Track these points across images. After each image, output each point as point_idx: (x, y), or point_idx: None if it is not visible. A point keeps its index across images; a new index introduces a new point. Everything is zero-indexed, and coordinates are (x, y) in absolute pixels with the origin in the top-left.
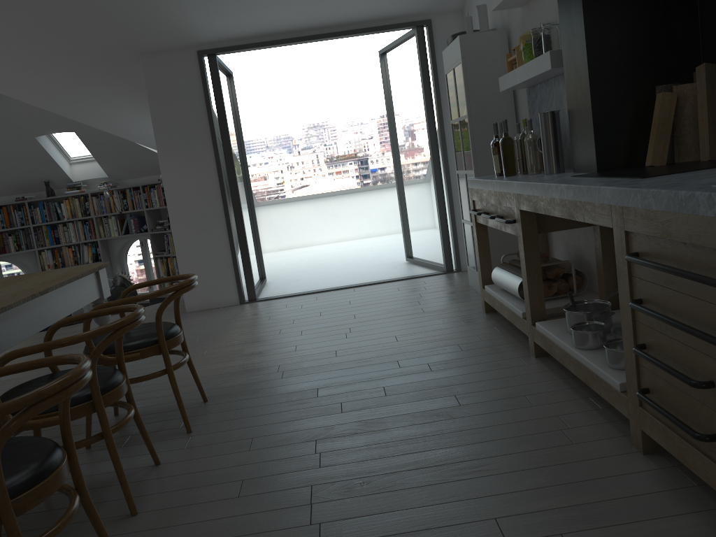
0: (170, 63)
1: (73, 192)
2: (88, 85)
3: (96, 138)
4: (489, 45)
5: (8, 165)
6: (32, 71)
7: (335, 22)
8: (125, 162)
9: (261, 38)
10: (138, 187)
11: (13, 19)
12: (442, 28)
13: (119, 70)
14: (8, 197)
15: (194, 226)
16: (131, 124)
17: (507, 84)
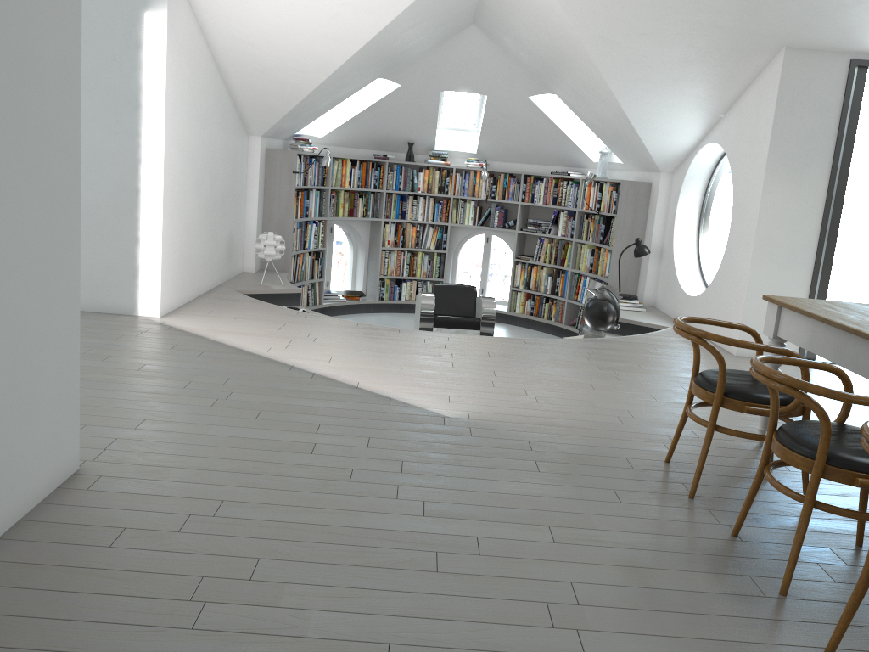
0: (815, 66)
1: (437, 163)
2: (684, 66)
3: (506, 109)
4: None
5: (390, 115)
6: (653, 38)
7: None
8: (512, 142)
9: None
10: (511, 174)
11: None
12: None
13: (738, 58)
14: (362, 151)
15: (777, 260)
16: (662, 116)
17: None
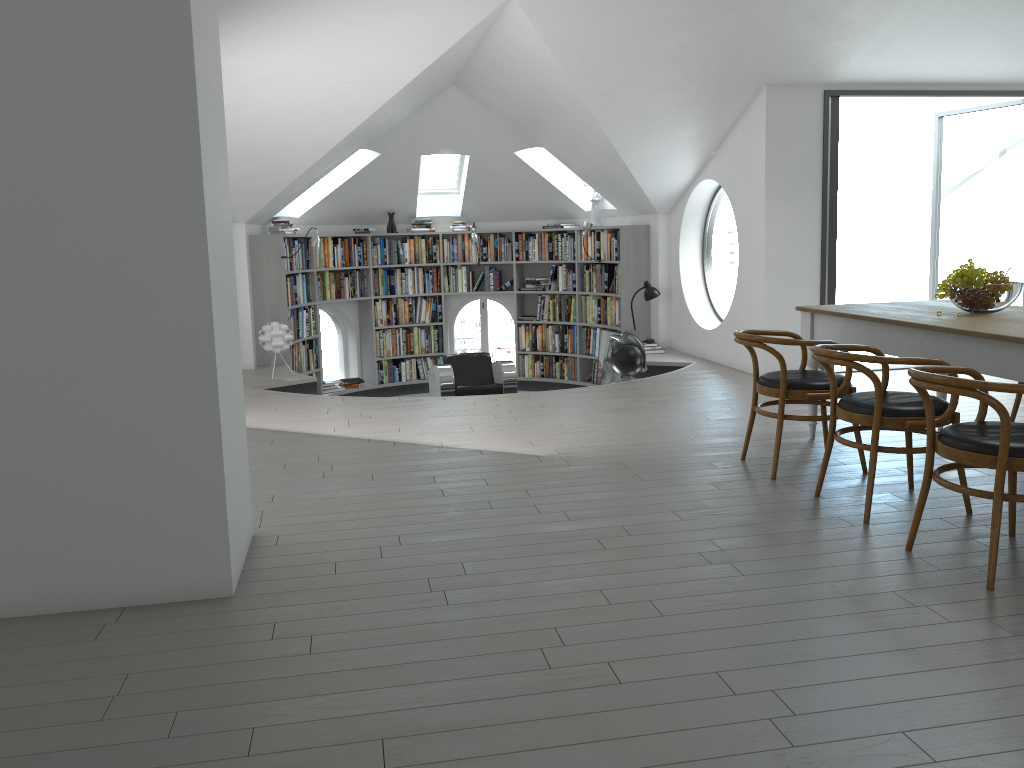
0: (794, 99)
1: (421, 230)
2: (676, 110)
3: (490, 167)
4: None
5: (369, 186)
6: (647, 87)
7: (967, 80)
8: (498, 200)
9: (889, 86)
10: (500, 234)
11: (704, 32)
12: None
13: (725, 98)
14: (340, 227)
15: (787, 282)
16: (658, 159)
17: None
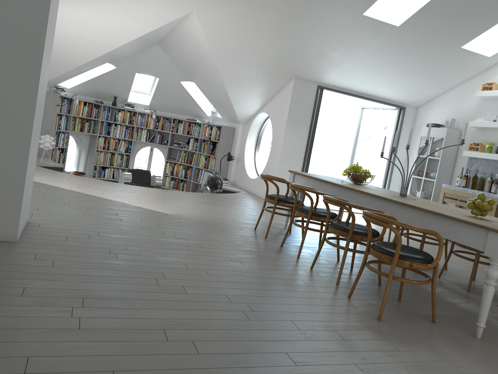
0: (305, 86)
1: (129, 108)
2: (255, 79)
3: (168, 86)
4: (454, 135)
5: (108, 81)
6: (245, 66)
7: (374, 95)
8: (168, 102)
9: (344, 89)
10: (166, 118)
11: (273, 48)
12: (408, 112)
13: (277, 79)
14: (88, 98)
15: (289, 163)
16: (244, 98)
17: (470, 155)
